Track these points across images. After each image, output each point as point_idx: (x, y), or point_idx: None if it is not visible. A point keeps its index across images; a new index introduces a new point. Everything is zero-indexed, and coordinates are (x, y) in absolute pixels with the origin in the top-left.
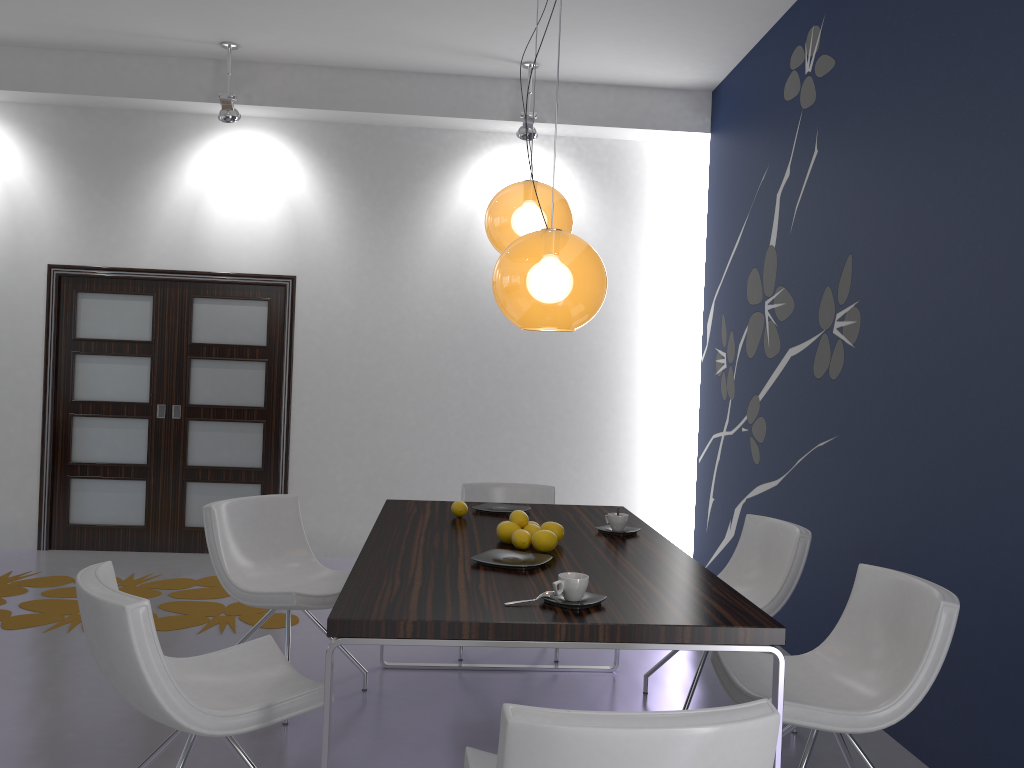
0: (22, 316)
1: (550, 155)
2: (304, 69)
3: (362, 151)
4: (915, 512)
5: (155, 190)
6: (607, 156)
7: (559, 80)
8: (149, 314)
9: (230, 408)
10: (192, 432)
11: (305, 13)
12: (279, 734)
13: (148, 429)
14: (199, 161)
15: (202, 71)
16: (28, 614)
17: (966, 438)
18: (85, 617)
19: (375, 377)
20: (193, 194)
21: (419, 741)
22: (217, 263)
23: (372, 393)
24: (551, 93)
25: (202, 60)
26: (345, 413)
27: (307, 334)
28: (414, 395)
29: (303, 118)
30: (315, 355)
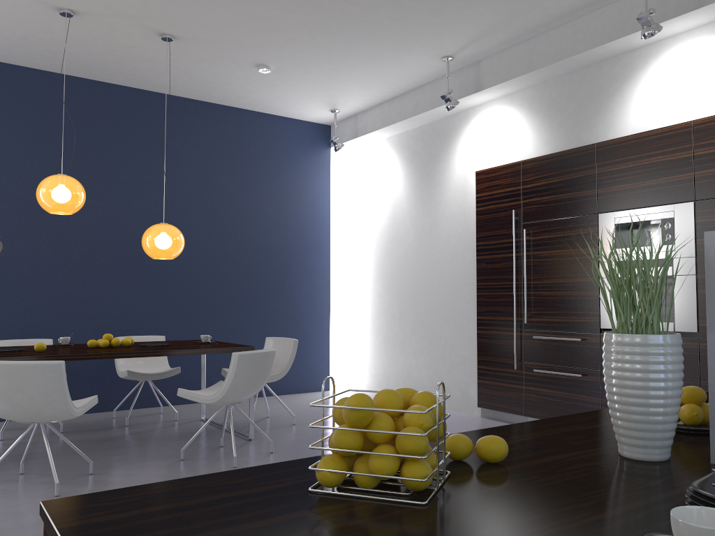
0: None
1: None
2: None
3: None
4: (60, 325)
5: None
6: None
7: None
8: None
9: None
10: None
11: None
12: (107, 472)
13: None
14: None
15: None
16: None
17: (94, 294)
18: (269, 360)
19: None
20: None
21: (97, 455)
22: None
23: None
24: None
25: None
26: None
27: None
28: None
29: None
30: None
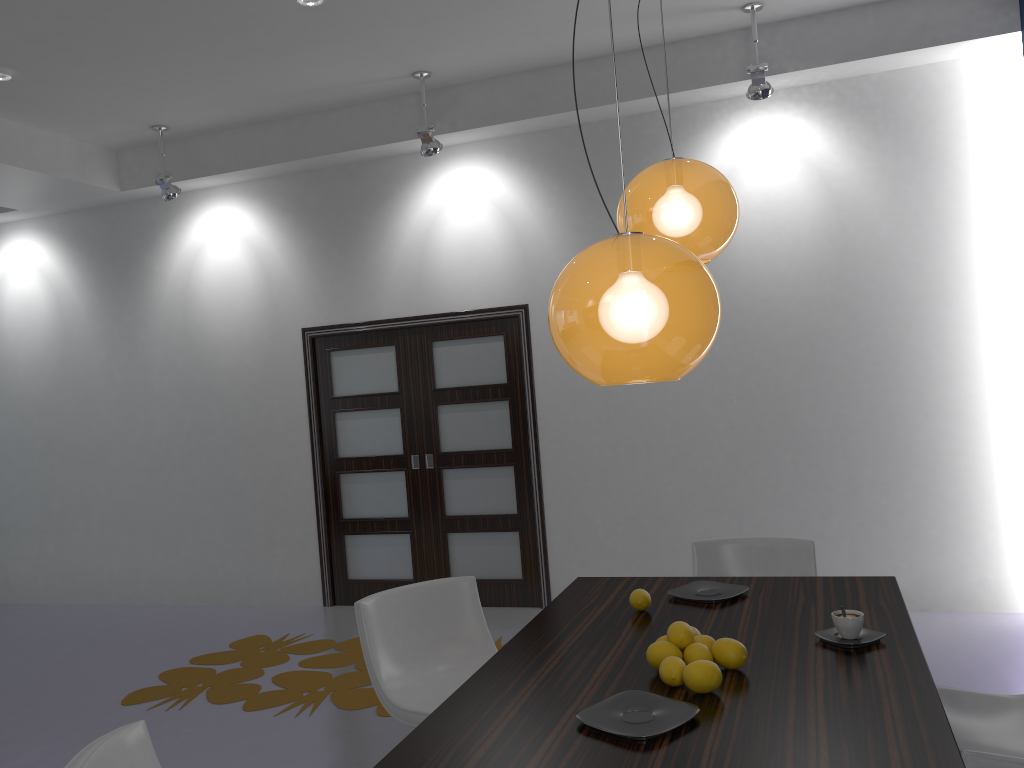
0: (286, 381)
1: (802, 110)
2: (504, 80)
3: (581, 154)
4: None
5: (384, 238)
6: (879, 94)
7: (797, 16)
8: (394, 364)
9: (479, 453)
10: (446, 481)
11: (474, 19)
12: None
13: (405, 481)
14: (421, 200)
15: (406, 108)
16: (273, 690)
17: None
18: None
19: (624, 404)
20: (419, 236)
21: None
22: (449, 303)
23: (623, 423)
24: (789, 34)
25: (405, 96)
26: (596, 448)
27: (546, 365)
28: (670, 420)
29: (514, 132)
30: (557, 387)
